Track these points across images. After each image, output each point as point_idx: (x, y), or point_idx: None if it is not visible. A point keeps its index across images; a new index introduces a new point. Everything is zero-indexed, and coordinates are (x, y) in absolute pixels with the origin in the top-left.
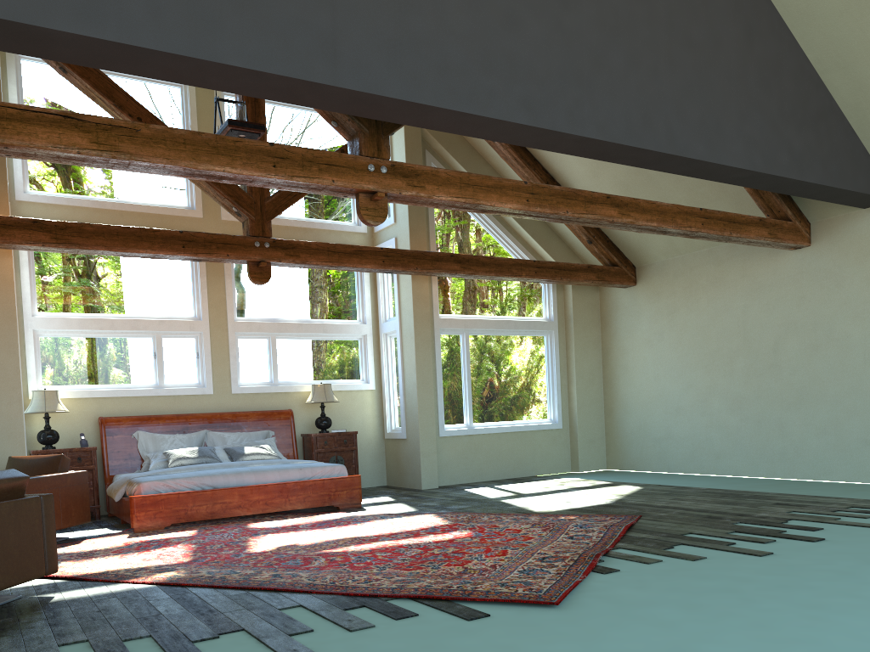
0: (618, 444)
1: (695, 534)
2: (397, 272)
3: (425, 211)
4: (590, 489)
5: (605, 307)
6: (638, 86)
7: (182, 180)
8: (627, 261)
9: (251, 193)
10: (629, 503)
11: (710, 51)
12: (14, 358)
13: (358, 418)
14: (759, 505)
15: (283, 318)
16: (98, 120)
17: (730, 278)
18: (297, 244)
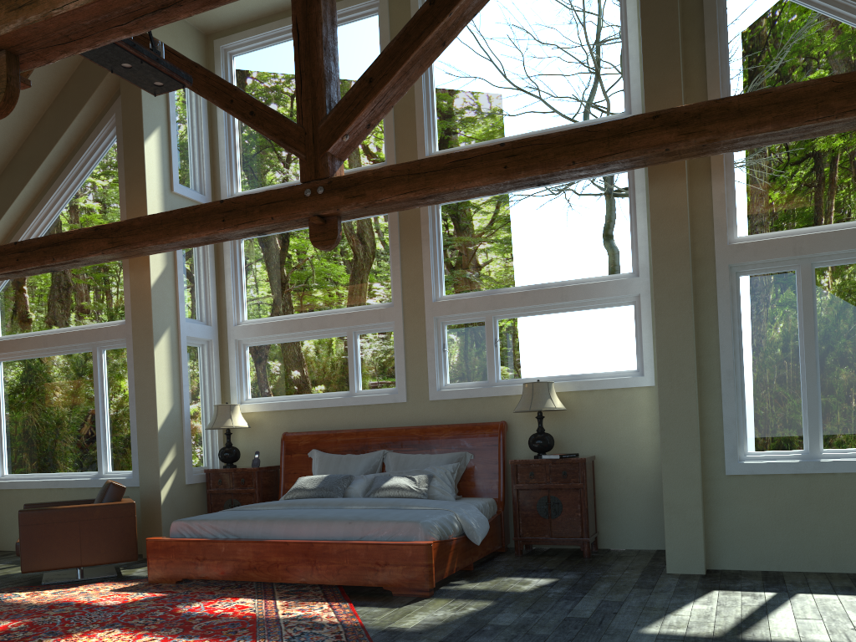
0: None
1: None
2: (547, 179)
3: (699, 47)
4: None
5: None
6: None
7: (380, 131)
8: None
9: (300, 122)
10: None
11: None
12: (150, 375)
13: (622, 433)
14: None
15: (506, 288)
16: None
17: None
18: (363, 176)
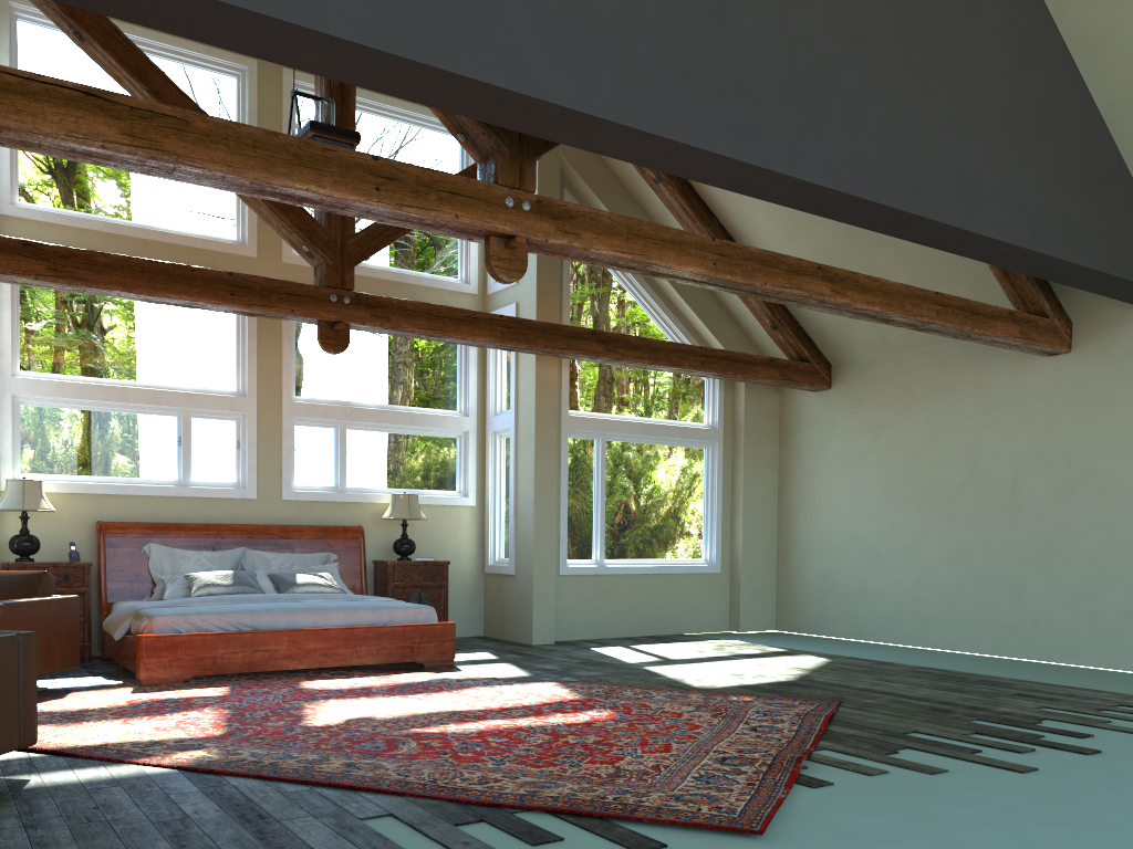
0: (794, 598)
1: (921, 733)
2: (519, 349)
3: (558, 271)
4: (761, 658)
5: (786, 416)
6: (879, 118)
7: (231, 204)
8: (821, 357)
9: (329, 228)
10: (819, 682)
11: (974, 80)
12: None
13: (450, 543)
14: (995, 695)
15: (357, 402)
16: (135, 104)
17: (958, 388)
18: (388, 301)
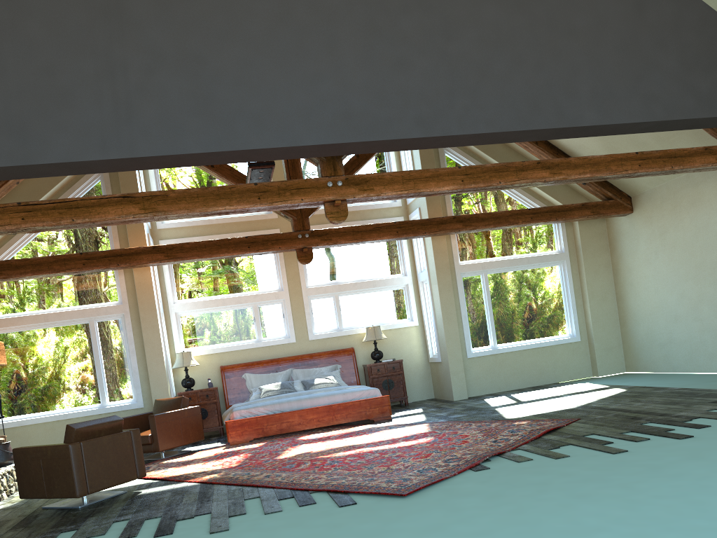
0: (633, 350)
1: (596, 435)
2: (410, 237)
3: None
4: (581, 394)
5: (611, 234)
6: (523, 81)
7: None
8: (622, 194)
9: None
10: (589, 407)
11: (597, 32)
12: (157, 335)
13: (406, 348)
14: (694, 404)
15: (342, 280)
16: (143, 195)
17: (706, 198)
18: (329, 230)
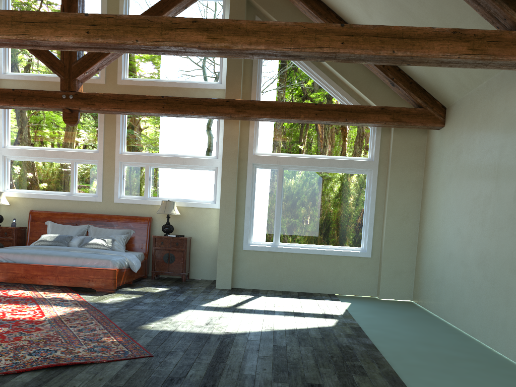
0: (419, 280)
1: None
2: (181, 116)
3: (250, 68)
4: (292, 316)
5: (428, 149)
6: None
7: None
8: (435, 102)
9: (62, 60)
10: (226, 339)
11: None
12: None
13: (204, 228)
14: (288, 381)
15: (157, 153)
16: None
17: (496, 114)
18: (94, 95)
